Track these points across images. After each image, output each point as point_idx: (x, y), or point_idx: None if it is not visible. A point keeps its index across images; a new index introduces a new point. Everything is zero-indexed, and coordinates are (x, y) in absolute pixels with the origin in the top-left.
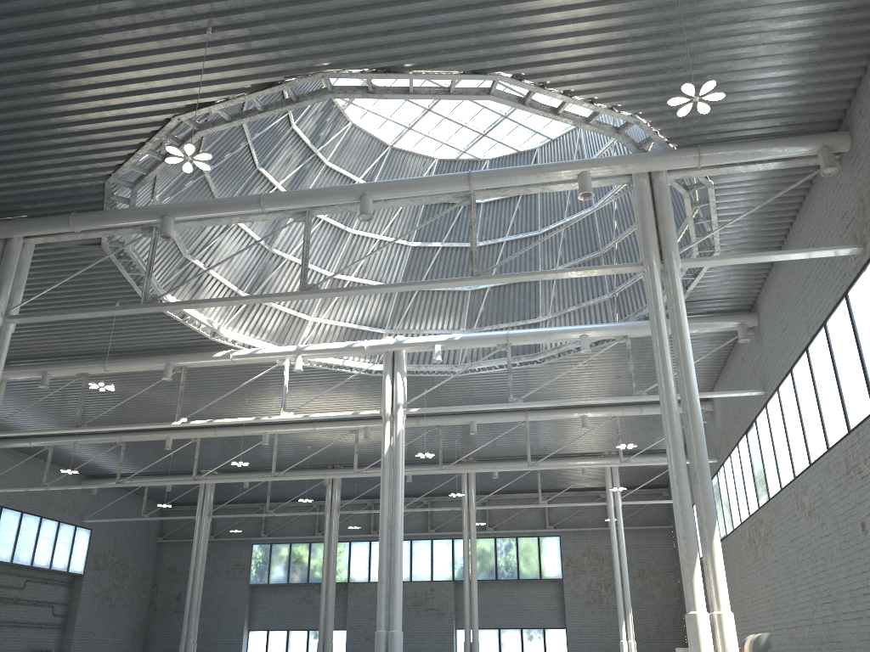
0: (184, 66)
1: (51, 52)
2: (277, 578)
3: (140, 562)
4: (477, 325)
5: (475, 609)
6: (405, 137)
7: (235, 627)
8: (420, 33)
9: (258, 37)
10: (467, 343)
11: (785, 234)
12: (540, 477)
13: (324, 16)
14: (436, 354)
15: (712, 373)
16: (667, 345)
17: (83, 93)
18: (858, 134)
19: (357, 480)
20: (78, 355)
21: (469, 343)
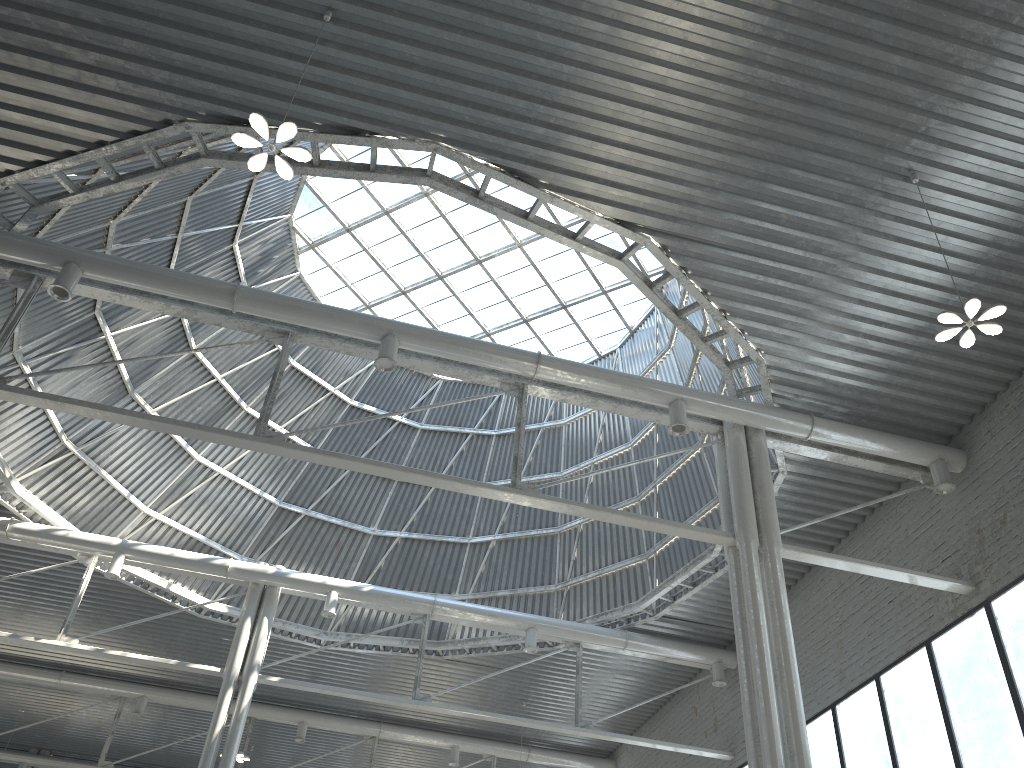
0: (252, 53)
1: None
2: None
3: None
4: (368, 583)
5: None
6: None
7: None
8: (593, 144)
9: (384, 59)
10: (377, 600)
11: None
12: None
13: (492, 68)
14: (330, 604)
15: (633, 721)
16: (769, 650)
17: (64, 28)
18: (982, 455)
19: None
20: None
21: (379, 600)
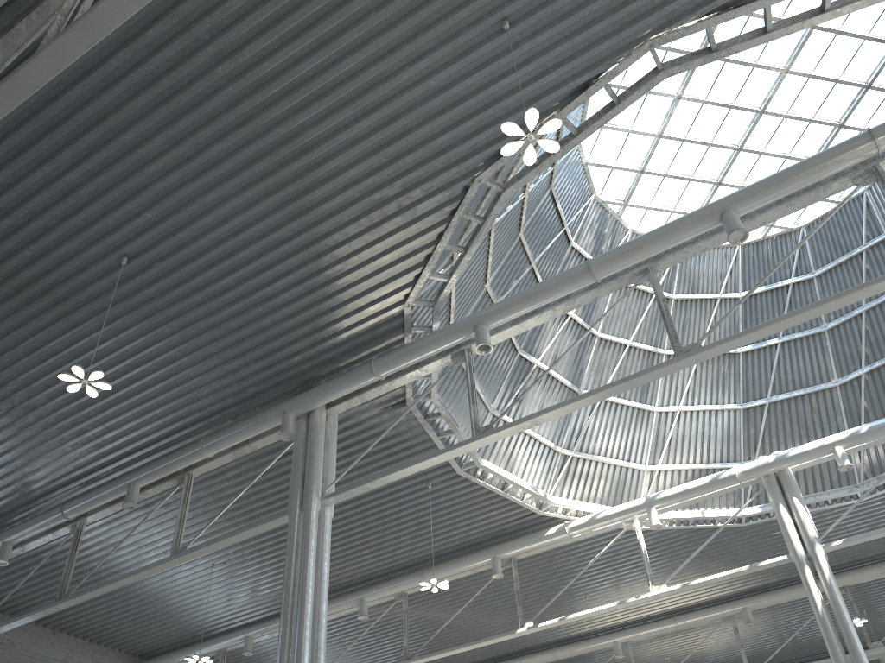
0: (480, 97)
1: (333, 133)
2: None
3: None
4: None
5: None
6: None
7: None
8: None
9: (564, 17)
10: (881, 433)
11: None
12: None
13: None
14: (841, 458)
15: None
16: None
17: (371, 181)
18: None
19: None
20: (392, 572)
21: (884, 432)
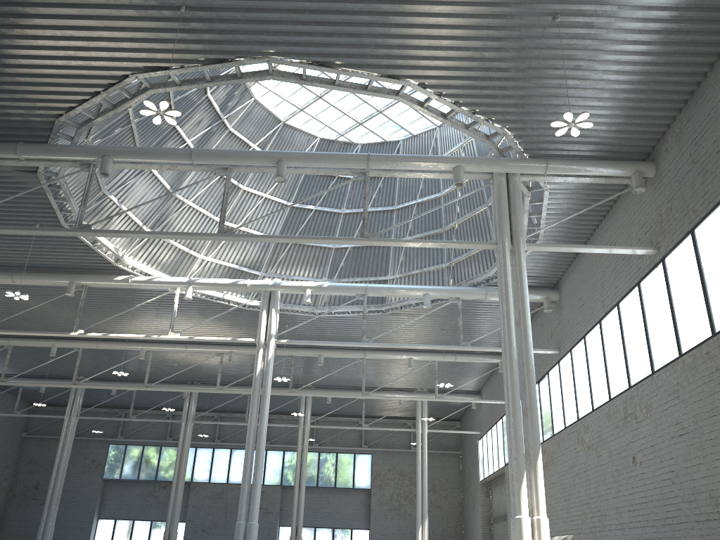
0: (153, 34)
1: (37, 3)
2: (128, 475)
3: (5, 453)
4: (336, 276)
5: (302, 510)
6: (296, 117)
7: (86, 515)
8: (355, 39)
9: (222, 21)
10: (333, 290)
11: (591, 233)
12: (362, 405)
13: (282, 13)
14: (306, 297)
15: None
16: (512, 309)
17: (57, 43)
18: (663, 165)
19: (209, 396)
20: None
21: (334, 290)
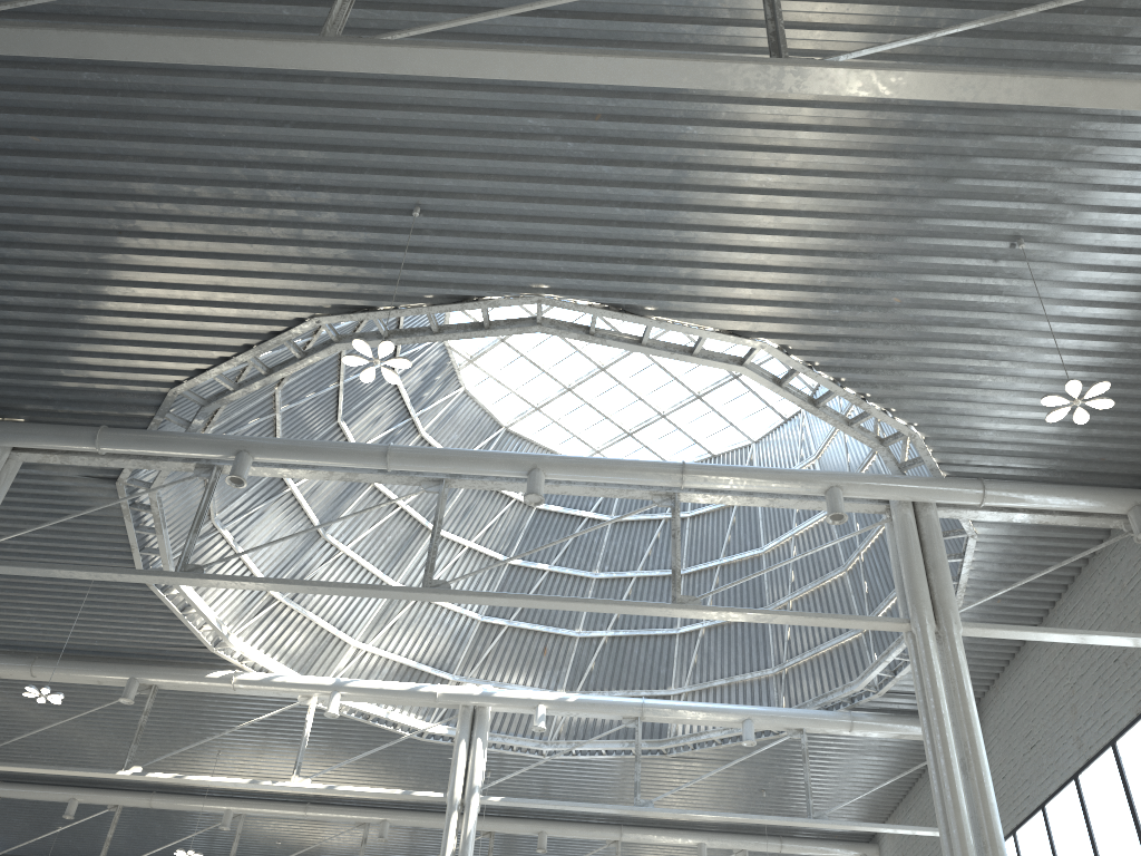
0: (359, 253)
1: (183, 198)
2: None
3: None
4: (581, 687)
5: None
6: (527, 420)
7: None
8: (685, 270)
9: (475, 234)
10: (585, 708)
11: (1041, 617)
12: None
13: (574, 224)
14: (539, 718)
15: (888, 801)
16: (952, 739)
17: (200, 262)
18: None
19: None
20: None
21: (587, 709)
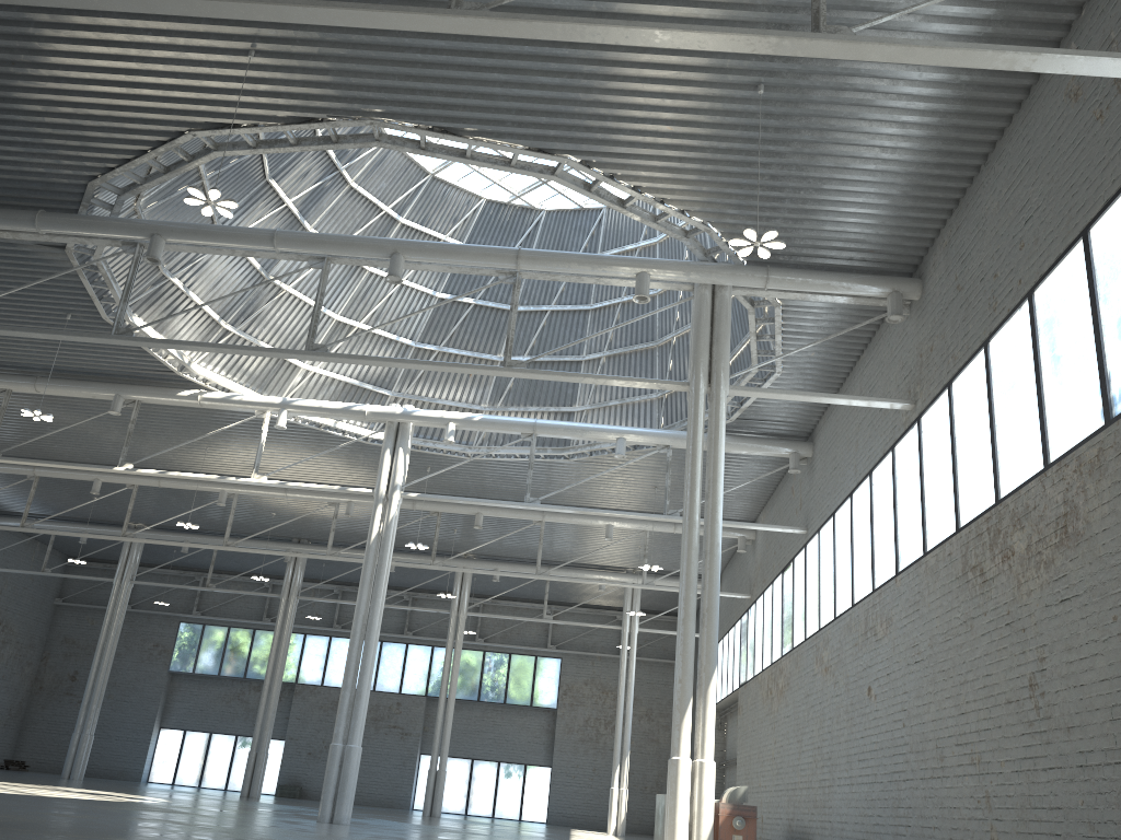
0: (214, 83)
1: (57, 39)
2: (206, 668)
3: (29, 626)
4: (501, 403)
5: (447, 733)
6: (451, 168)
7: (143, 722)
8: (487, 102)
9: (306, 71)
10: (487, 426)
11: (851, 366)
12: (549, 586)
13: (385, 66)
14: (448, 434)
15: (759, 498)
16: (698, 477)
17: (85, 88)
18: (928, 286)
19: (325, 561)
20: (2, 366)
21: (489, 427)
